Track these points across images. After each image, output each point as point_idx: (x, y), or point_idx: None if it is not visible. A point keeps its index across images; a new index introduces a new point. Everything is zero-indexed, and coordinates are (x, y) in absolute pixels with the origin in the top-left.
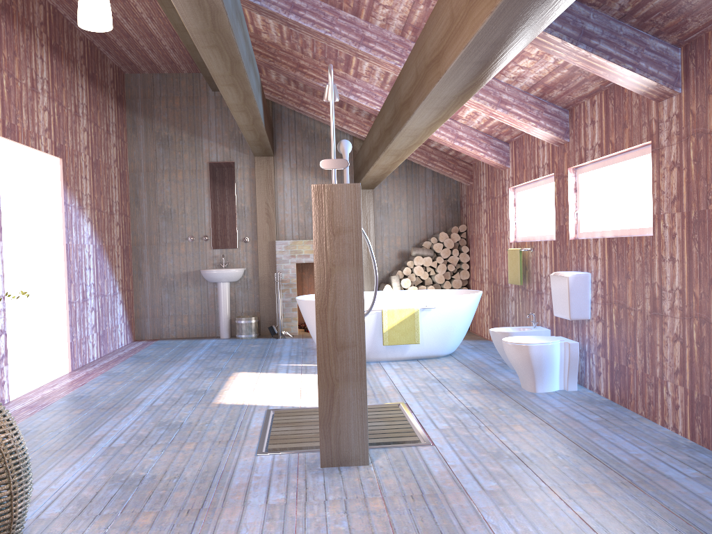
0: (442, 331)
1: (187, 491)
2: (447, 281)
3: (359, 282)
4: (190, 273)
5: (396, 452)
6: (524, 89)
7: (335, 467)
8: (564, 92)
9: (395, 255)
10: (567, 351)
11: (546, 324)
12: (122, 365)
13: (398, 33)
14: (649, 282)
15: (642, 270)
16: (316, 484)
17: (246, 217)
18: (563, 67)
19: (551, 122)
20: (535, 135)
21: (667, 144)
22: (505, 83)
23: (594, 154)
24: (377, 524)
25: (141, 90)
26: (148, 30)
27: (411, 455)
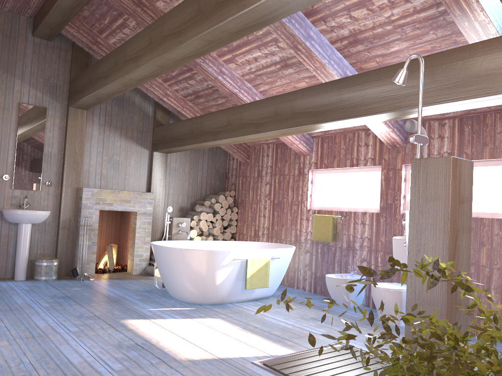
0: (277, 276)
1: None
2: (221, 233)
3: (469, 247)
4: None
5: None
6: None
7: None
8: None
9: (177, 209)
10: None
11: (360, 272)
12: None
13: (332, 40)
14: None
15: None
16: None
17: (52, 162)
18: None
19: (399, 131)
20: (382, 137)
21: None
22: None
23: None
24: None
25: None
26: None
27: None
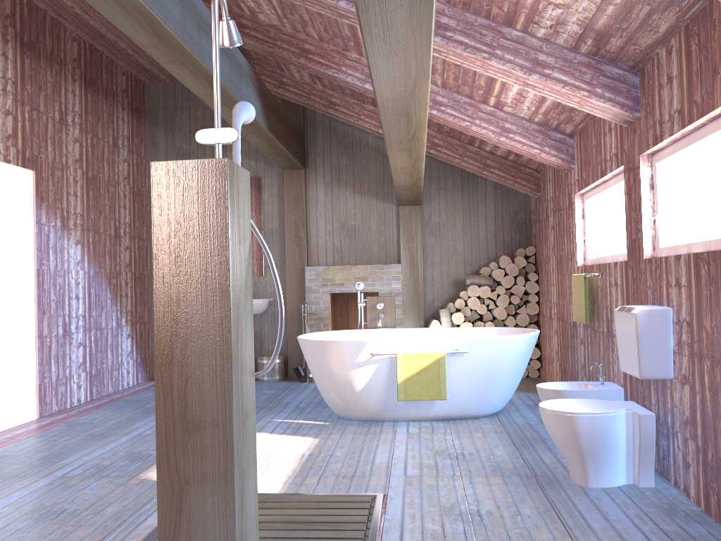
0: (480, 383)
1: None
2: (510, 316)
3: (224, 320)
4: None
5: None
6: (570, 44)
7: None
8: (625, 39)
9: (449, 284)
10: (636, 426)
11: (619, 380)
12: (100, 412)
13: None
14: None
15: None
16: None
17: (274, 240)
18: None
19: (613, 90)
20: (592, 111)
21: None
22: (542, 39)
23: (673, 126)
24: None
25: (162, 100)
26: None
27: None
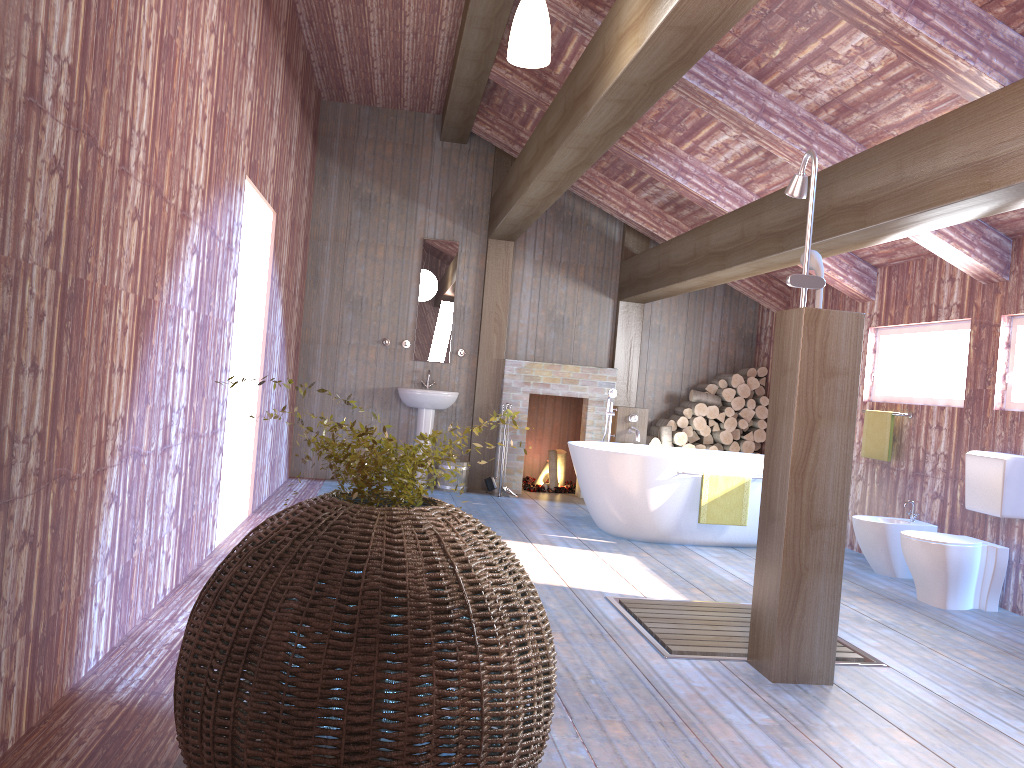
0: None
1: (627, 697)
2: (735, 442)
3: (849, 442)
4: (377, 391)
5: (849, 671)
6: None
7: (791, 684)
8: (1023, 216)
9: (662, 398)
10: (990, 558)
11: (930, 518)
12: None
13: (811, 109)
14: None
15: None
16: (792, 704)
17: (465, 322)
18: None
19: (989, 252)
20: (959, 265)
21: None
22: None
23: None
24: (932, 763)
25: (341, 125)
26: (399, 49)
27: (874, 677)
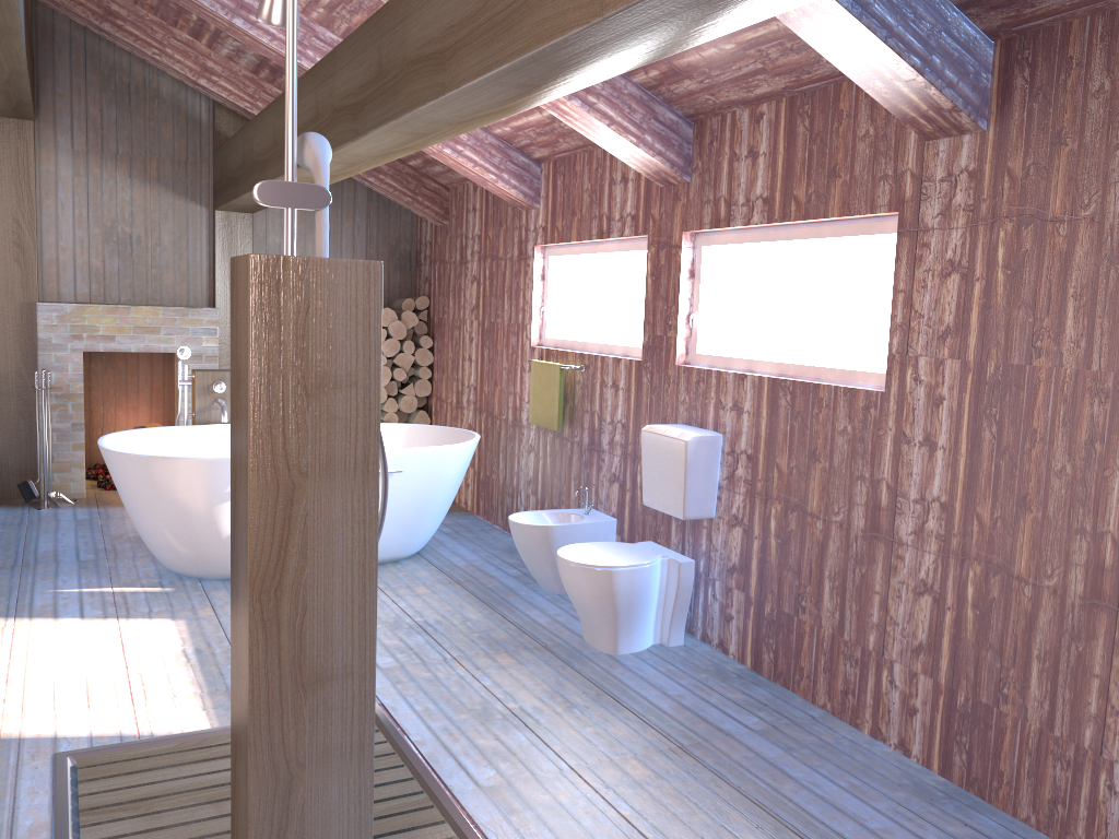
0: (410, 513)
1: None
2: (391, 398)
3: (369, 516)
4: None
5: None
6: None
7: None
8: (704, 86)
9: None
10: (673, 576)
11: (609, 507)
12: None
13: None
14: (867, 476)
15: (852, 450)
16: None
17: None
18: (730, 39)
19: (664, 141)
20: (628, 160)
21: (938, 226)
22: None
23: (752, 215)
24: None
25: None
26: None
27: None
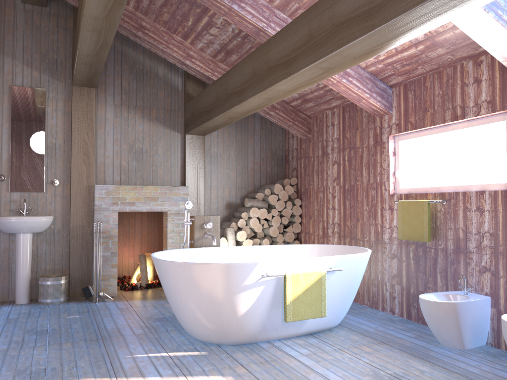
0: (342, 297)
1: None
2: (280, 234)
3: None
4: None
5: None
6: None
7: None
8: None
9: (224, 206)
10: None
11: (480, 289)
12: None
13: None
14: None
15: None
16: None
17: (57, 156)
18: None
19: None
20: (505, 59)
21: None
22: None
23: None
24: None
25: None
26: None
27: None
